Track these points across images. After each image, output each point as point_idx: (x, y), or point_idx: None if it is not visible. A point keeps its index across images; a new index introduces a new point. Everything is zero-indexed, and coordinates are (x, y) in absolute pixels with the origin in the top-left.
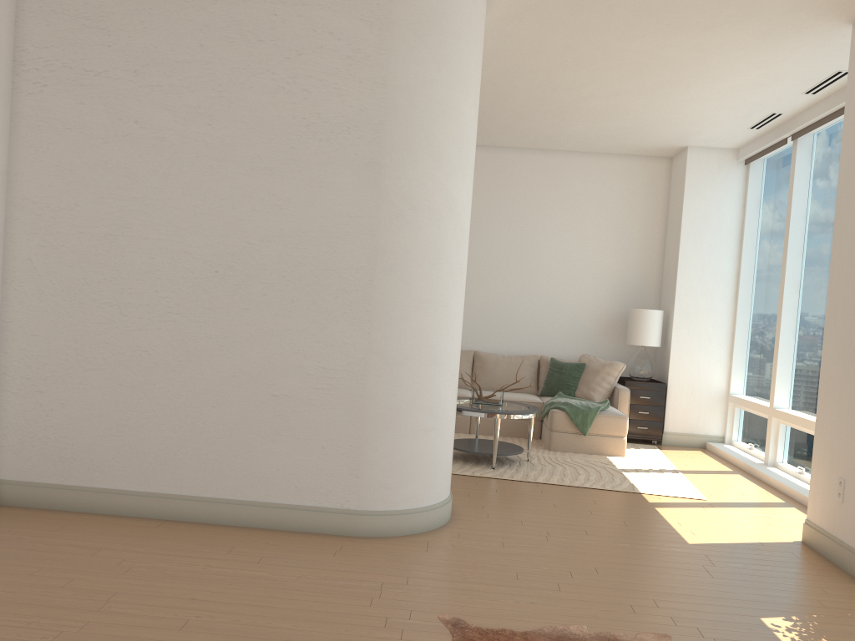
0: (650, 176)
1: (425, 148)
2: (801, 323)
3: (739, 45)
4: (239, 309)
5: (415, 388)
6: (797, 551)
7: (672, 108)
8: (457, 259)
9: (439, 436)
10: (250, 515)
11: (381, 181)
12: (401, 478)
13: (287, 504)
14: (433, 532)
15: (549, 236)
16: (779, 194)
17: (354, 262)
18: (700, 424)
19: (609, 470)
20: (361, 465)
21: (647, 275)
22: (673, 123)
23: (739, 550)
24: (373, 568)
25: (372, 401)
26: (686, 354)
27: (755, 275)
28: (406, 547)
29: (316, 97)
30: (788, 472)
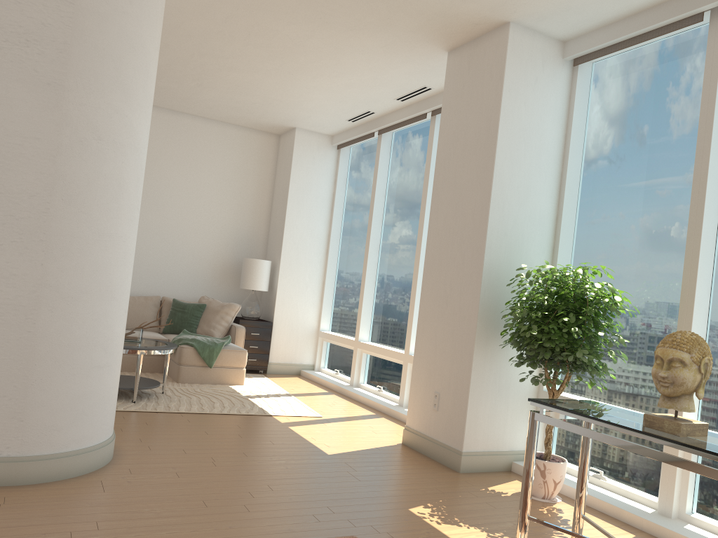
0: (262, 148)
1: (113, 80)
2: (381, 275)
3: (367, 50)
4: None
5: (91, 324)
6: (403, 451)
7: (296, 92)
8: (137, 196)
9: (111, 372)
10: None
11: (64, 104)
12: (71, 418)
13: None
14: (103, 471)
15: (174, 189)
16: (363, 175)
17: (28, 187)
18: (297, 355)
19: (237, 397)
20: (26, 407)
21: (257, 231)
22: (292, 105)
23: (366, 455)
24: (53, 518)
25: (43, 338)
26: (289, 298)
27: (341, 237)
28: (80, 489)
29: None
30: (369, 391)
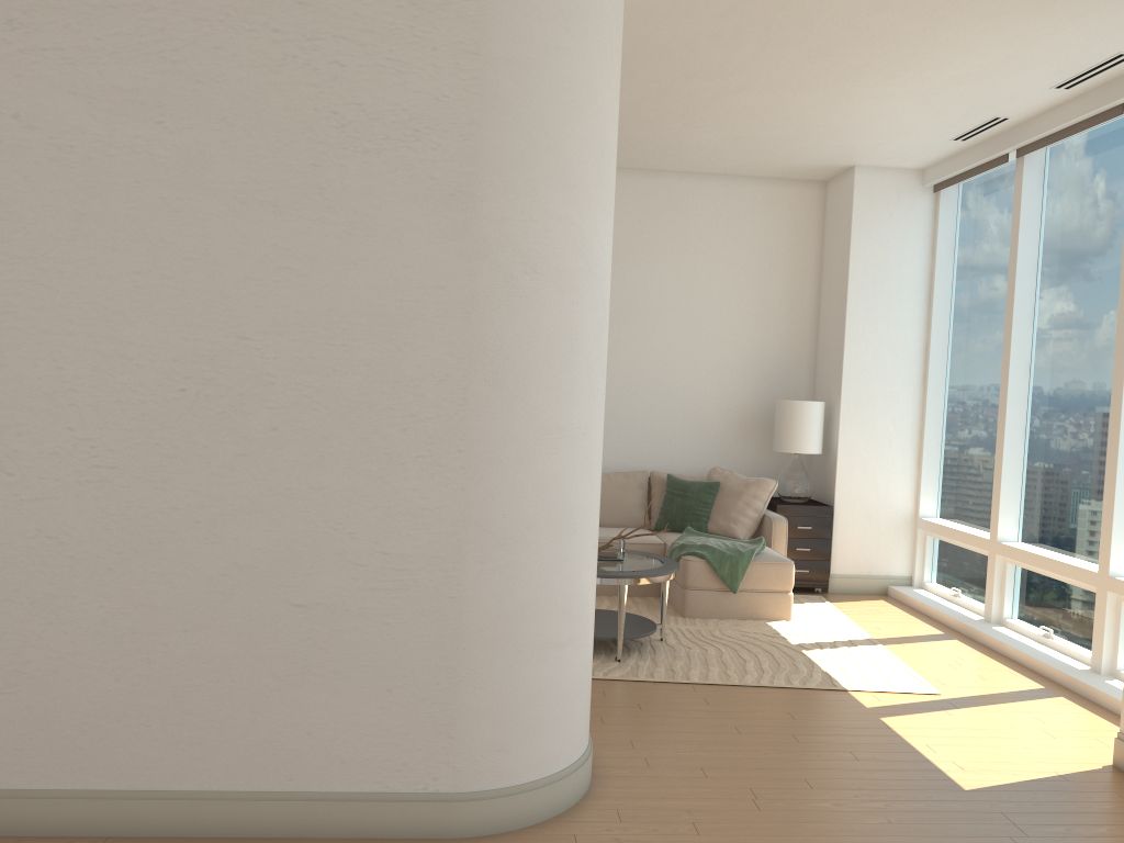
0: (796, 208)
1: (549, 168)
2: (1036, 420)
3: (995, 9)
4: (227, 455)
5: (542, 577)
6: (1120, 787)
7: (855, 108)
8: (599, 354)
9: (578, 650)
10: (262, 817)
11: (476, 225)
12: (523, 731)
13: (329, 792)
14: (576, 813)
15: (658, 297)
16: (988, 234)
17: (433, 367)
18: (879, 561)
19: (783, 648)
20: (456, 716)
21: (796, 351)
22: (848, 131)
23: (1042, 796)
24: None
25: (473, 607)
26: (859, 463)
27: (950, 349)
28: None
29: (355, 74)
30: (1025, 634)
